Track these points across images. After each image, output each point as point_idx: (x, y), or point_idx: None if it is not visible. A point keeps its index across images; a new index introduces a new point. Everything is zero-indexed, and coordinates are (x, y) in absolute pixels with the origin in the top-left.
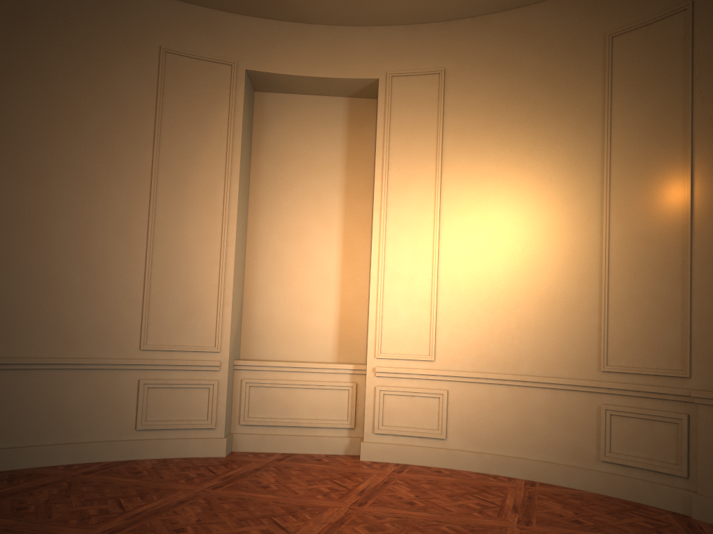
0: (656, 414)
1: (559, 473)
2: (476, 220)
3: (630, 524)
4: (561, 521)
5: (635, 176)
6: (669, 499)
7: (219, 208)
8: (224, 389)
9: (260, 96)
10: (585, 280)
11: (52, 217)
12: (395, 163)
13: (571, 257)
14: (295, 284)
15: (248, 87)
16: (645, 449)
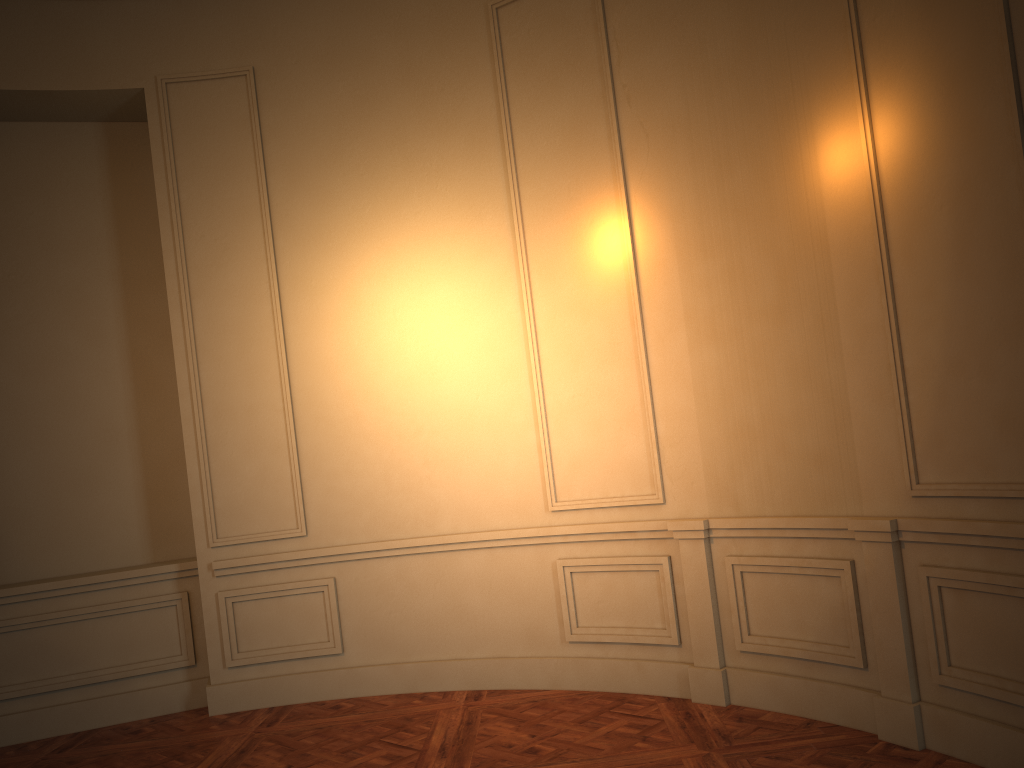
0: (630, 561)
1: (514, 671)
2: (340, 305)
3: (607, 735)
4: (509, 757)
5: (556, 218)
6: (661, 680)
7: None
8: None
9: None
10: (511, 380)
11: None
12: (195, 227)
13: (486, 348)
14: (55, 445)
15: None
16: (622, 614)
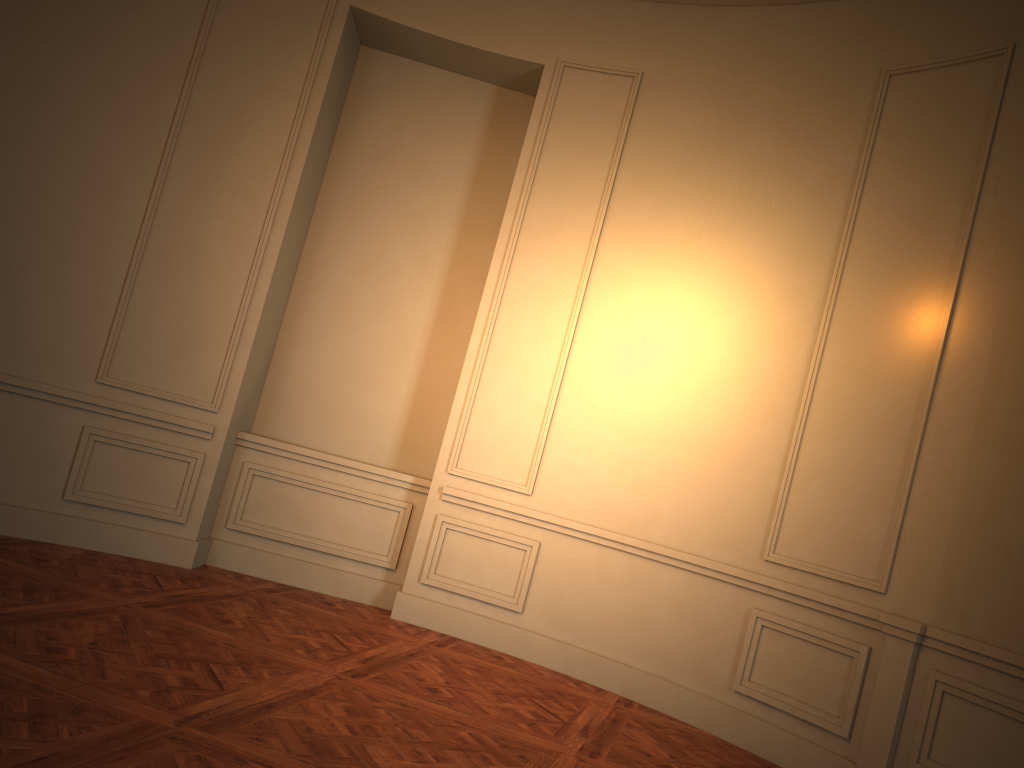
0: (826, 637)
1: (670, 697)
2: (638, 302)
3: None
4: (645, 763)
5: (876, 285)
6: (815, 766)
7: (264, 201)
8: (212, 470)
9: (368, 54)
10: (772, 423)
11: (1, 151)
12: (541, 195)
13: (759, 385)
14: (358, 341)
15: (351, 34)
16: (798, 686)
